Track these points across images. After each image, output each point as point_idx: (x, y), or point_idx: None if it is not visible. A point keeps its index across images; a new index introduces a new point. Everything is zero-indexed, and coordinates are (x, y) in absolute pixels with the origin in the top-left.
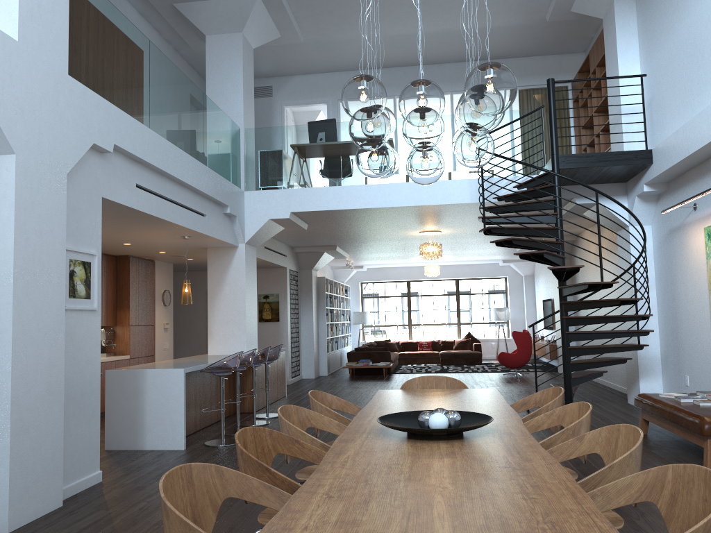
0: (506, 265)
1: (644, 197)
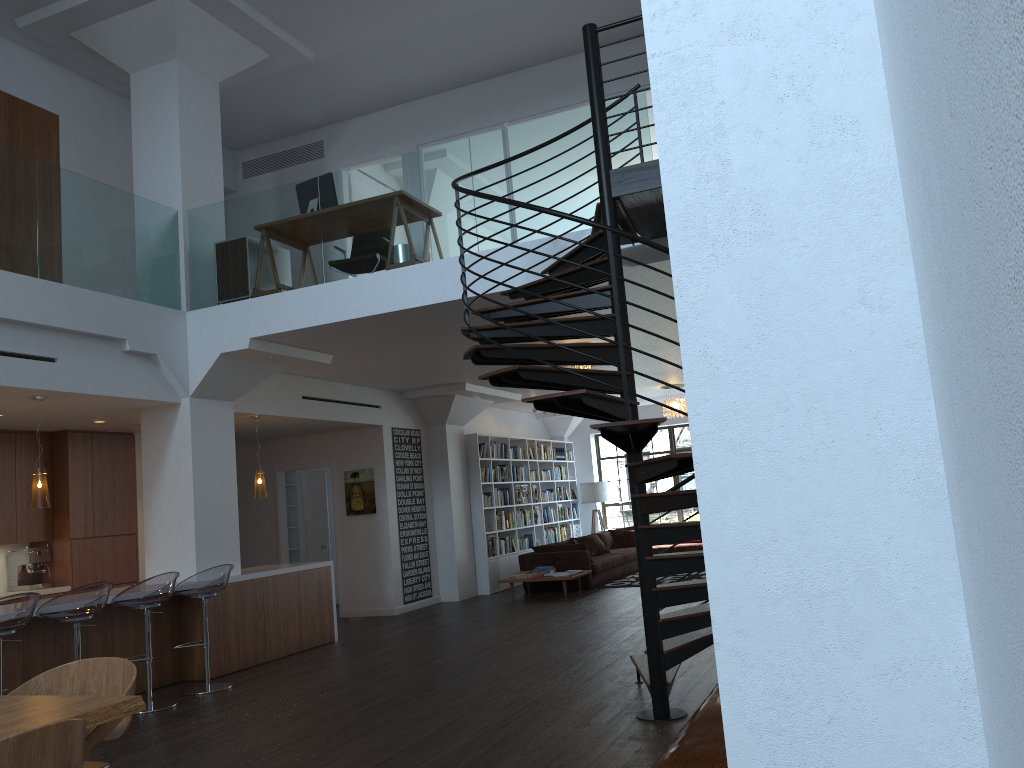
0: None
1: None
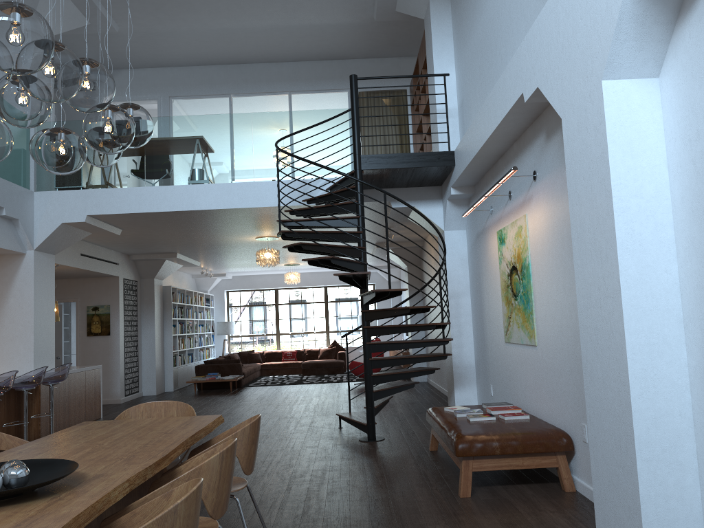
0: (374, 272)
1: (455, 201)
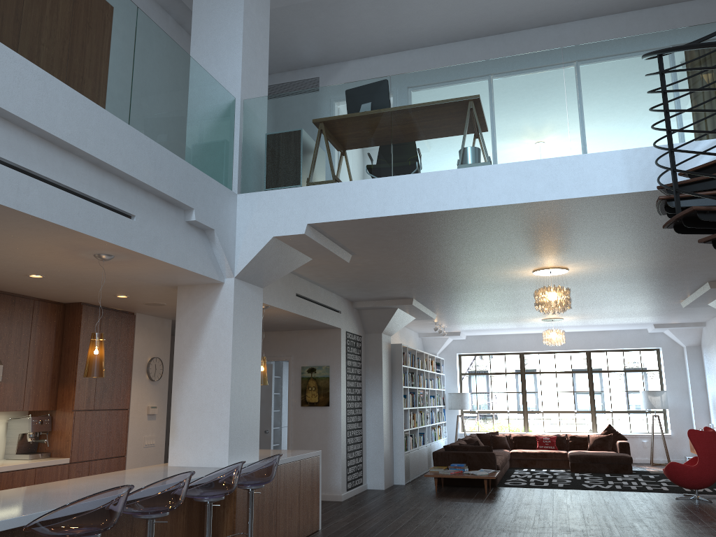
0: (658, 332)
1: None
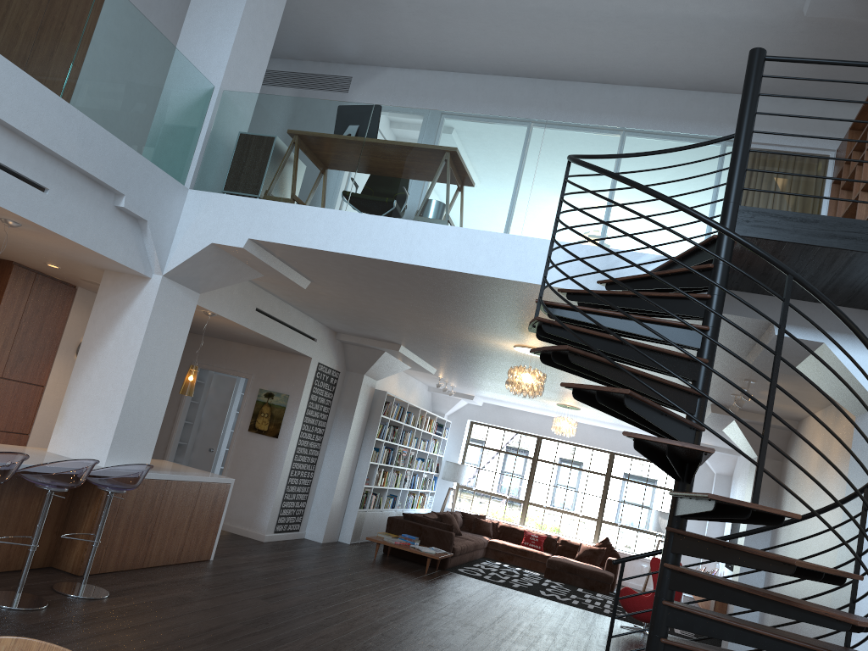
0: None
1: None
